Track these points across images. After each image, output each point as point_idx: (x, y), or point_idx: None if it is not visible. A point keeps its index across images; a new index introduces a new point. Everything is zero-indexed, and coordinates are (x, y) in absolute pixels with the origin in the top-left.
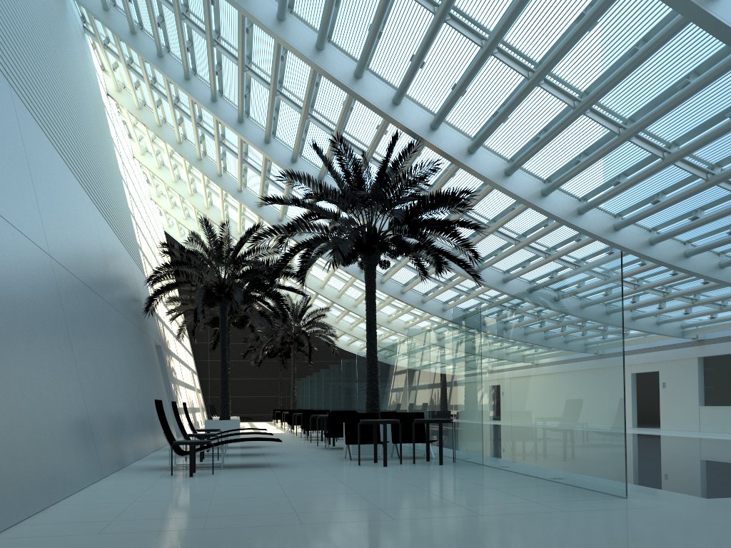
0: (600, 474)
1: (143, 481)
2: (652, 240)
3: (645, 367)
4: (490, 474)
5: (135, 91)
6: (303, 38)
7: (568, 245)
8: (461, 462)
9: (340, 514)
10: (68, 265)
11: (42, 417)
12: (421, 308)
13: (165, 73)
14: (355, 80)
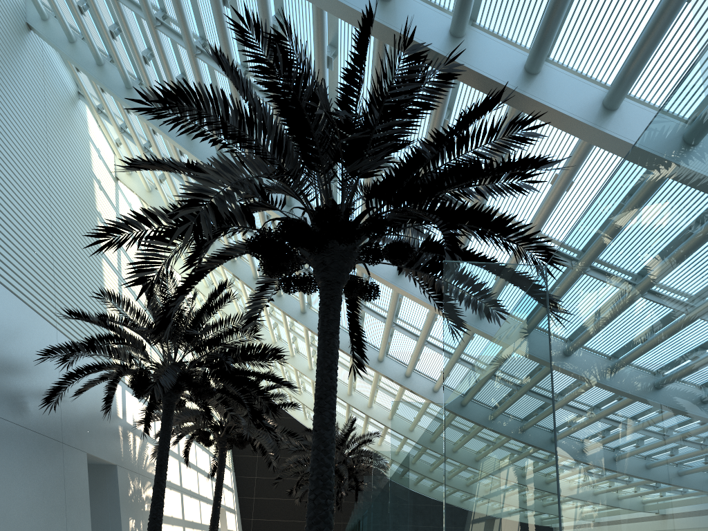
0: None
1: None
2: None
3: None
4: None
5: None
6: None
7: None
8: None
9: None
10: None
11: None
12: None
13: (132, 106)
14: None
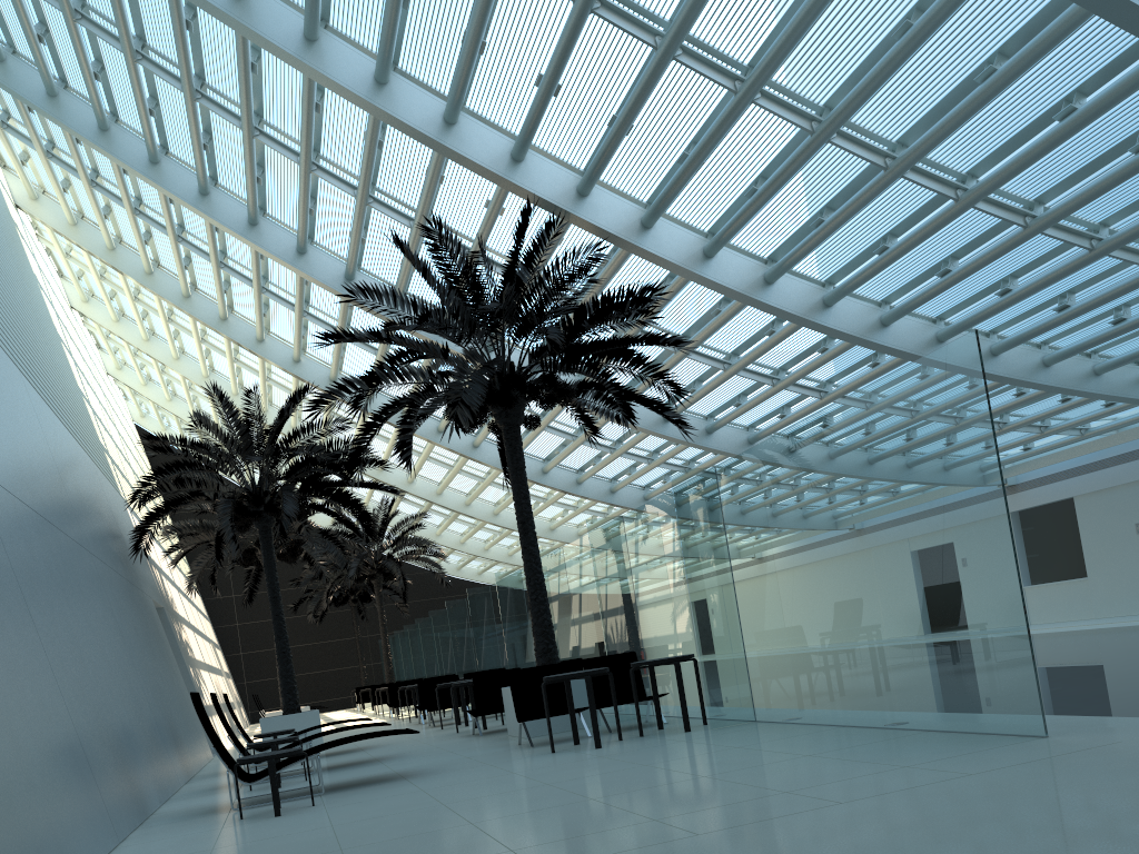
0: (989, 705)
1: (196, 838)
2: (940, 335)
3: None
4: (784, 734)
5: (65, 196)
6: (351, 67)
7: (806, 360)
8: (721, 721)
9: (593, 839)
10: (4, 479)
11: (6, 749)
12: (577, 493)
13: (117, 157)
14: (447, 129)
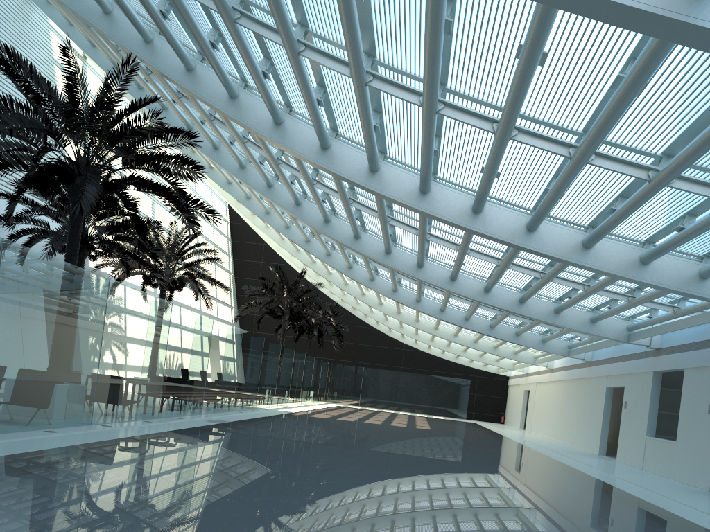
0: None
1: None
2: (419, 186)
3: (616, 380)
4: None
5: None
6: None
7: None
8: None
9: None
10: None
11: None
12: (368, 286)
13: (52, 19)
14: None
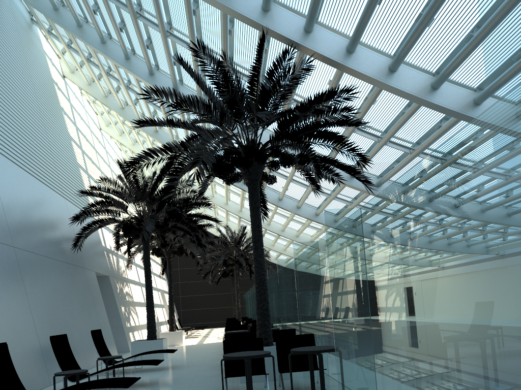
0: None
1: None
2: None
3: None
4: None
5: (81, 69)
6: None
7: None
8: None
9: None
10: None
11: None
12: None
13: (85, 40)
14: None
